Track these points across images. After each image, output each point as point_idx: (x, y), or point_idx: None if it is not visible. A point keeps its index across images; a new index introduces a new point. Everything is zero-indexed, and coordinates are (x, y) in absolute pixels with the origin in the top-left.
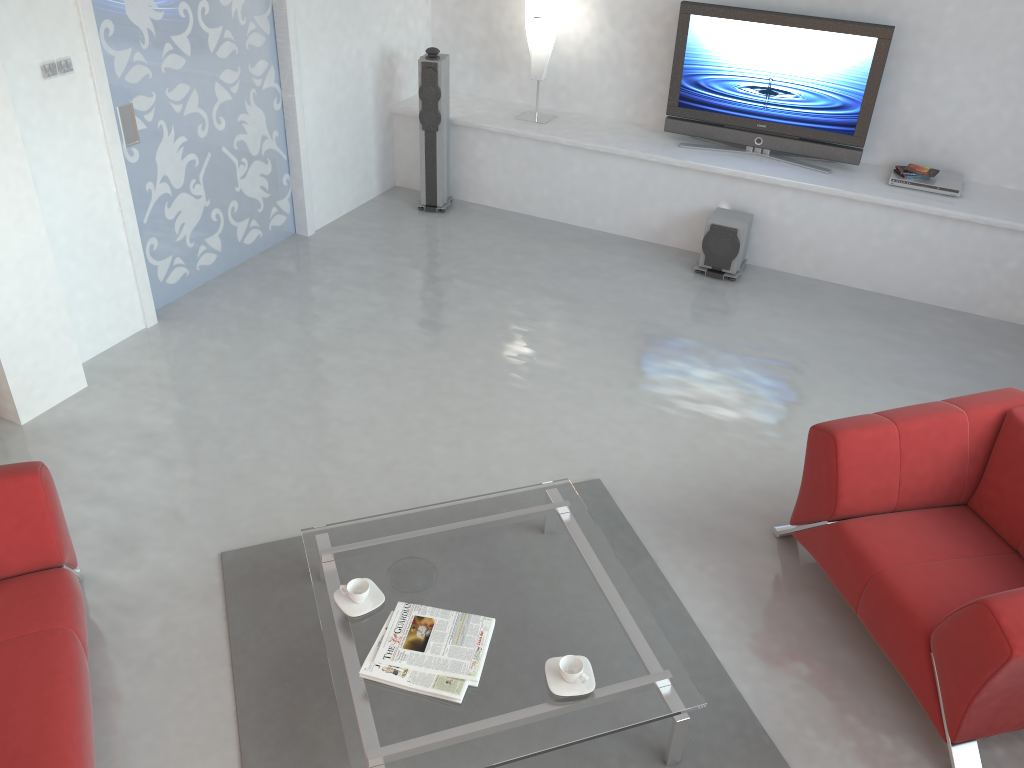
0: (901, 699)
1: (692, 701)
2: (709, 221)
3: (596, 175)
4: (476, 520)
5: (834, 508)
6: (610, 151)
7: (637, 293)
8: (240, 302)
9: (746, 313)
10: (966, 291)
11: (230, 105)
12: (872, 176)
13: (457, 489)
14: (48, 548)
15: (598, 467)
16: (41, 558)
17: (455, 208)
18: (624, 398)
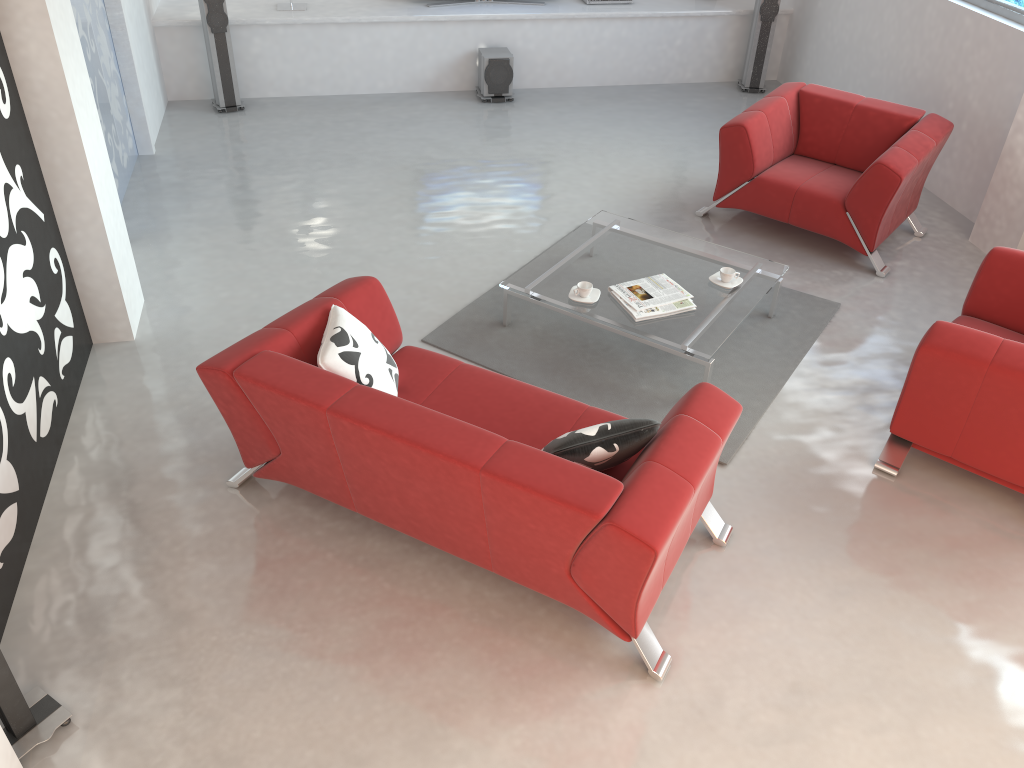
0: (825, 256)
1: (783, 268)
2: (486, 57)
3: (372, 44)
4: (586, 244)
5: (752, 170)
6: (383, 20)
7: (463, 124)
8: (176, 212)
9: (544, 117)
10: (655, 69)
11: (92, 27)
12: (571, 1)
13: (511, 258)
14: (398, 331)
15: (573, 219)
16: (397, 340)
17: (248, 105)
18: (538, 182)
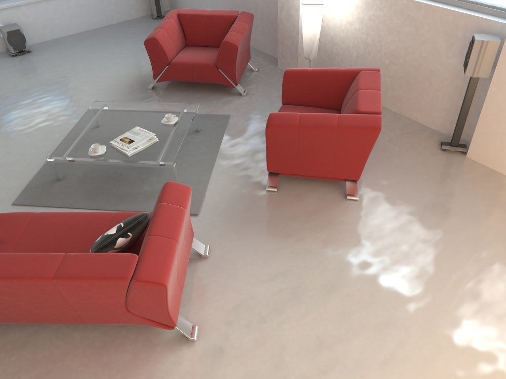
0: (217, 93)
1: (196, 105)
2: (5, 31)
3: None
4: (91, 122)
5: (167, 59)
6: None
7: (4, 72)
8: None
9: (51, 57)
10: (105, 17)
11: None
12: None
13: (54, 140)
14: None
15: (83, 109)
16: None
17: None
18: (58, 94)
